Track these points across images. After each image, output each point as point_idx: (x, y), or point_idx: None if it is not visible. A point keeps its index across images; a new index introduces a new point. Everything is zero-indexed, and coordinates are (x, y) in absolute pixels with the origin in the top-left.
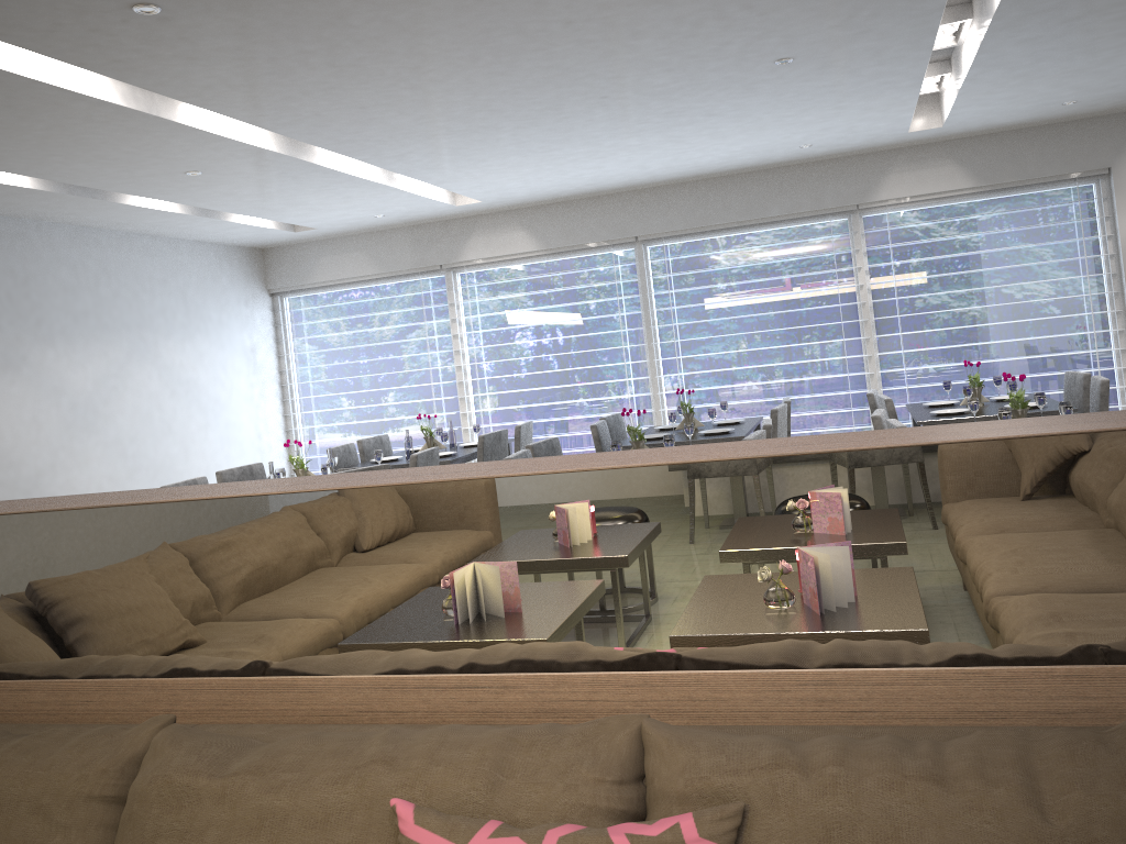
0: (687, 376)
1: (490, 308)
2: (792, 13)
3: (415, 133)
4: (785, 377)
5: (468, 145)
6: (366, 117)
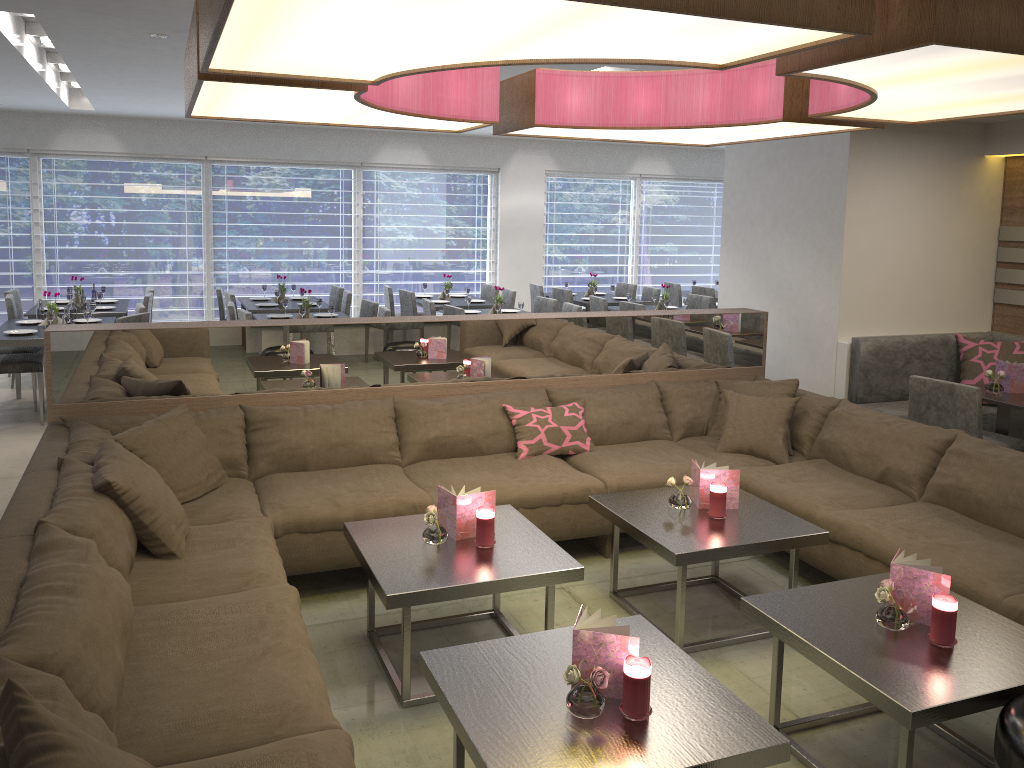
0: (232, 262)
1: (71, 191)
2: None
3: (152, 84)
4: (302, 269)
5: (168, 92)
6: (146, 75)
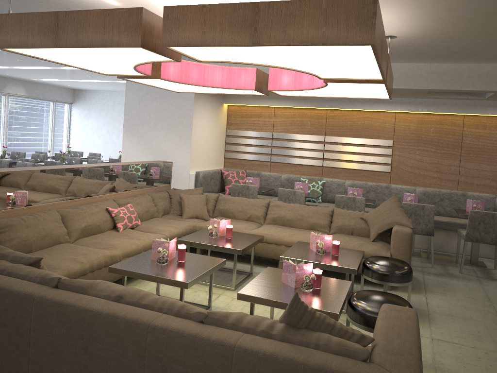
0: None
1: None
2: None
3: None
4: None
5: None
6: None
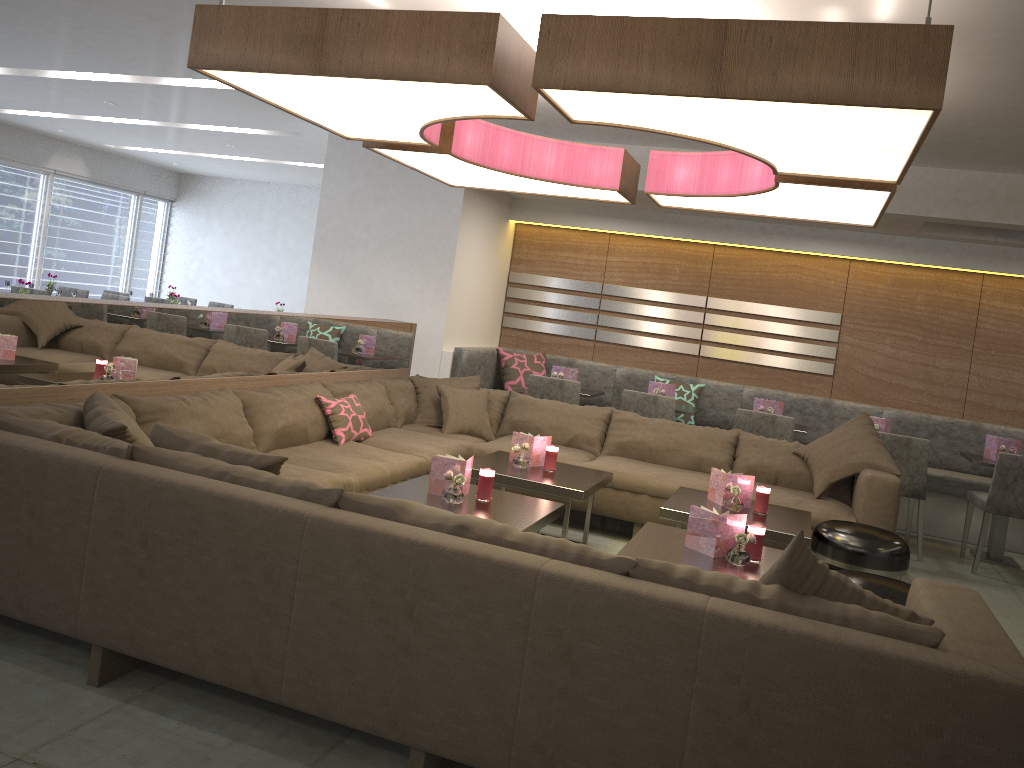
0: None
1: None
2: (10, 45)
3: None
4: None
5: None
6: None
